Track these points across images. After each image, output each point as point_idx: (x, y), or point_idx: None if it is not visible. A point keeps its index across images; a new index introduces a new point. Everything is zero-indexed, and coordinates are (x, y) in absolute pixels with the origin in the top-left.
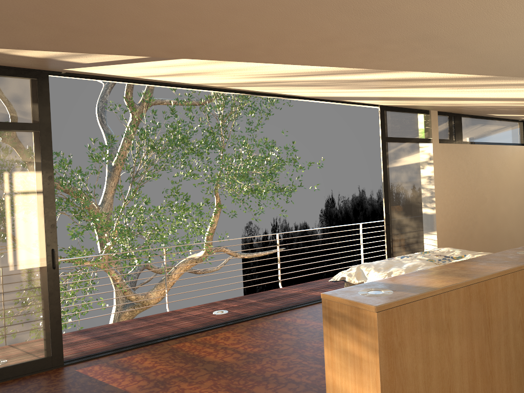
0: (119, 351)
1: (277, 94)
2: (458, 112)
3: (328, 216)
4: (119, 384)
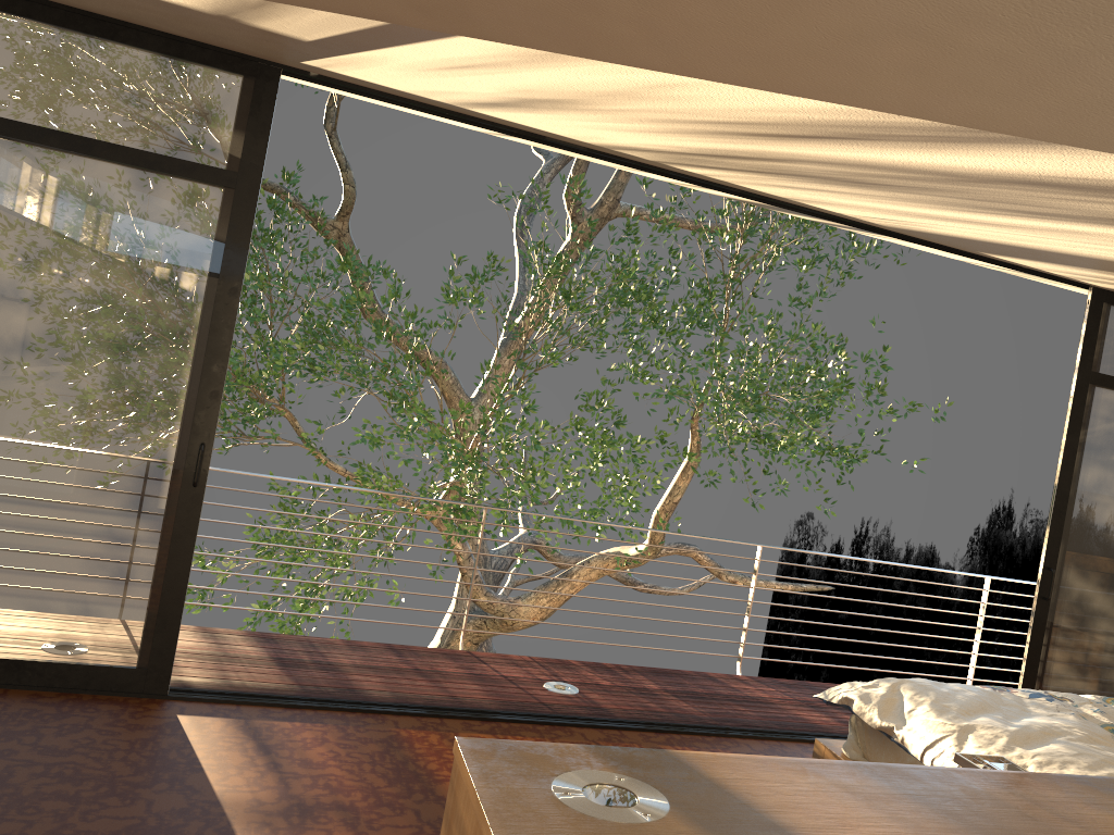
0: (289, 705)
1: (808, 207)
2: None
3: (990, 545)
4: (223, 780)
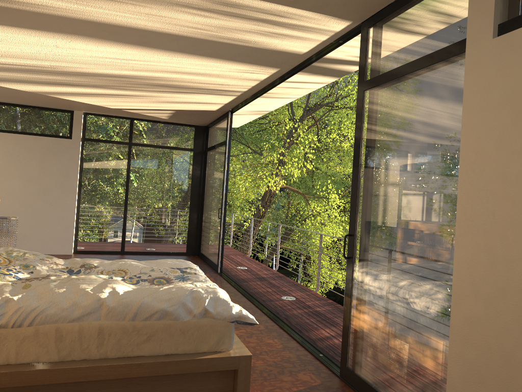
0: (224, 278)
1: (279, 77)
2: None
3: None
4: None
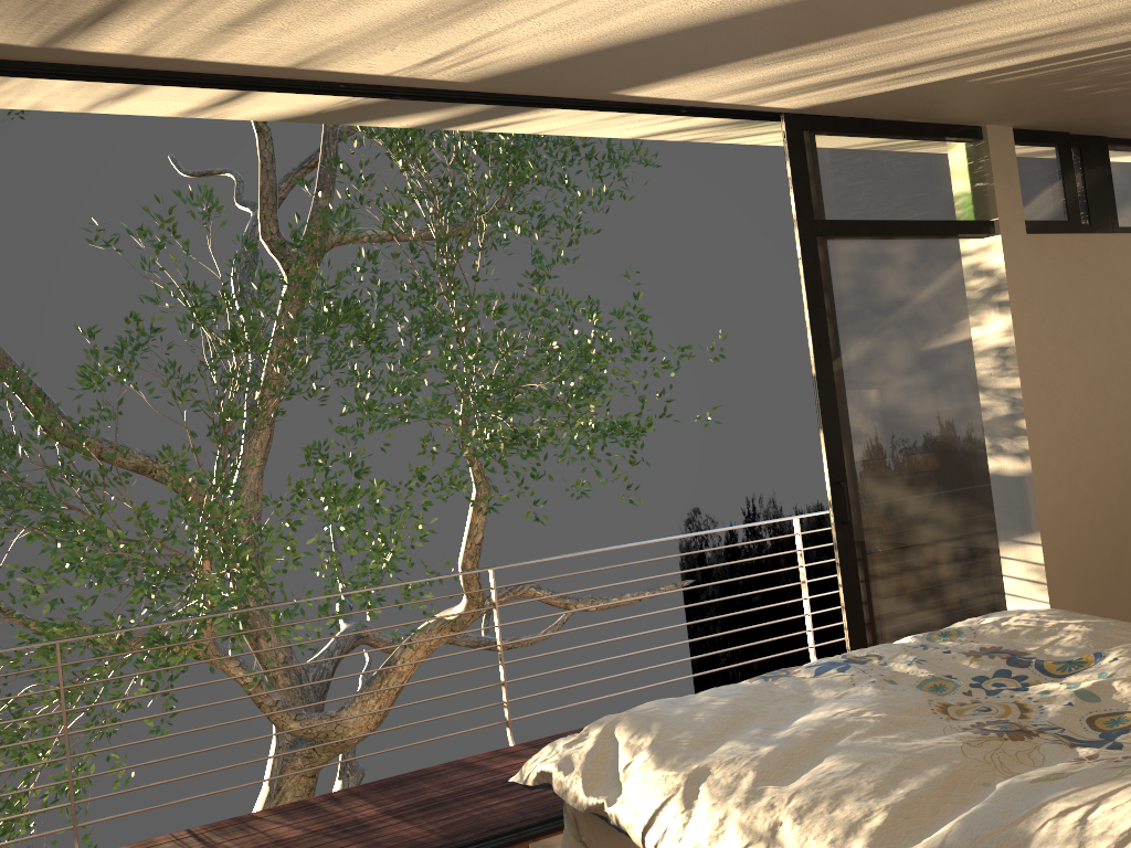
0: None
1: (348, 82)
2: (1092, 128)
3: None
4: None
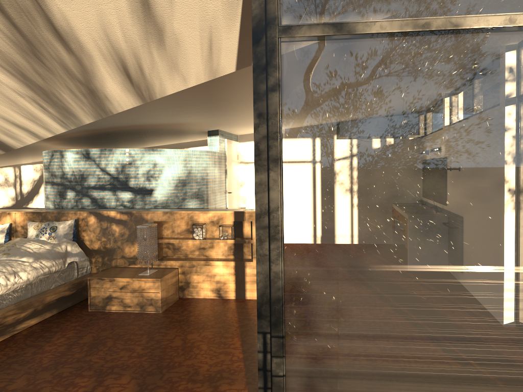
0: None
1: None
2: None
3: None
4: None
